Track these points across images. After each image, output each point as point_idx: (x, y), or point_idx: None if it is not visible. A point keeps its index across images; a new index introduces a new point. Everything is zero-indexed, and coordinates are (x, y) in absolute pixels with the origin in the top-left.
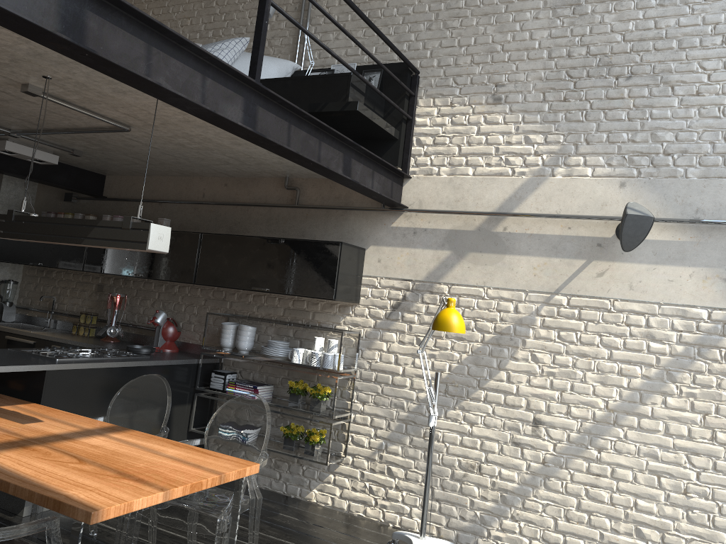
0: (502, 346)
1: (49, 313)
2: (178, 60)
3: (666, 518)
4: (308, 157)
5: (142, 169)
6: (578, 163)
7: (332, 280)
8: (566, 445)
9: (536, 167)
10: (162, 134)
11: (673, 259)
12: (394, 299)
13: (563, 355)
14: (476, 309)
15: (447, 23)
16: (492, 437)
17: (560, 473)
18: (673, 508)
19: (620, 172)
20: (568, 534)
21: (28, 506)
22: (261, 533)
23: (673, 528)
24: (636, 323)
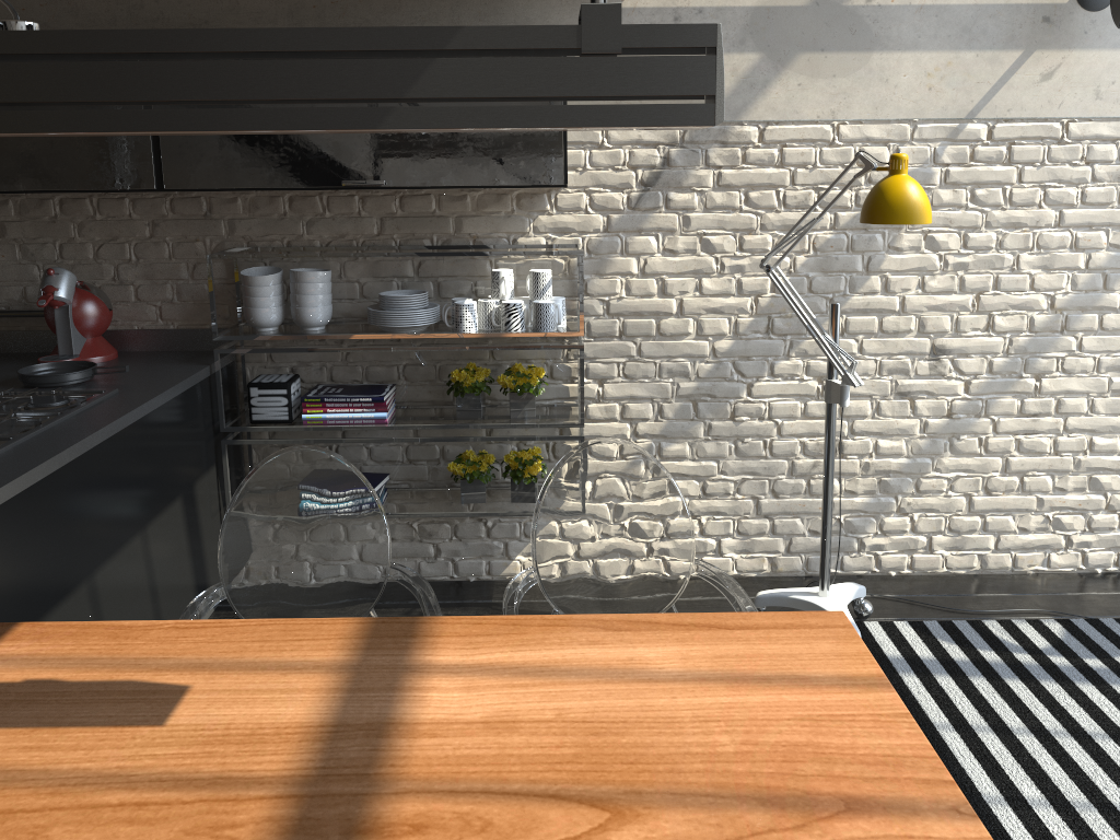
0: (871, 231)
1: None
2: None
3: None
4: None
5: None
6: None
7: (556, 144)
8: (987, 379)
9: None
10: None
11: None
12: (644, 167)
13: (982, 232)
14: (820, 168)
15: None
16: (861, 392)
17: (977, 426)
18: None
19: None
20: (989, 513)
21: None
22: None
23: None
24: (1104, 158)
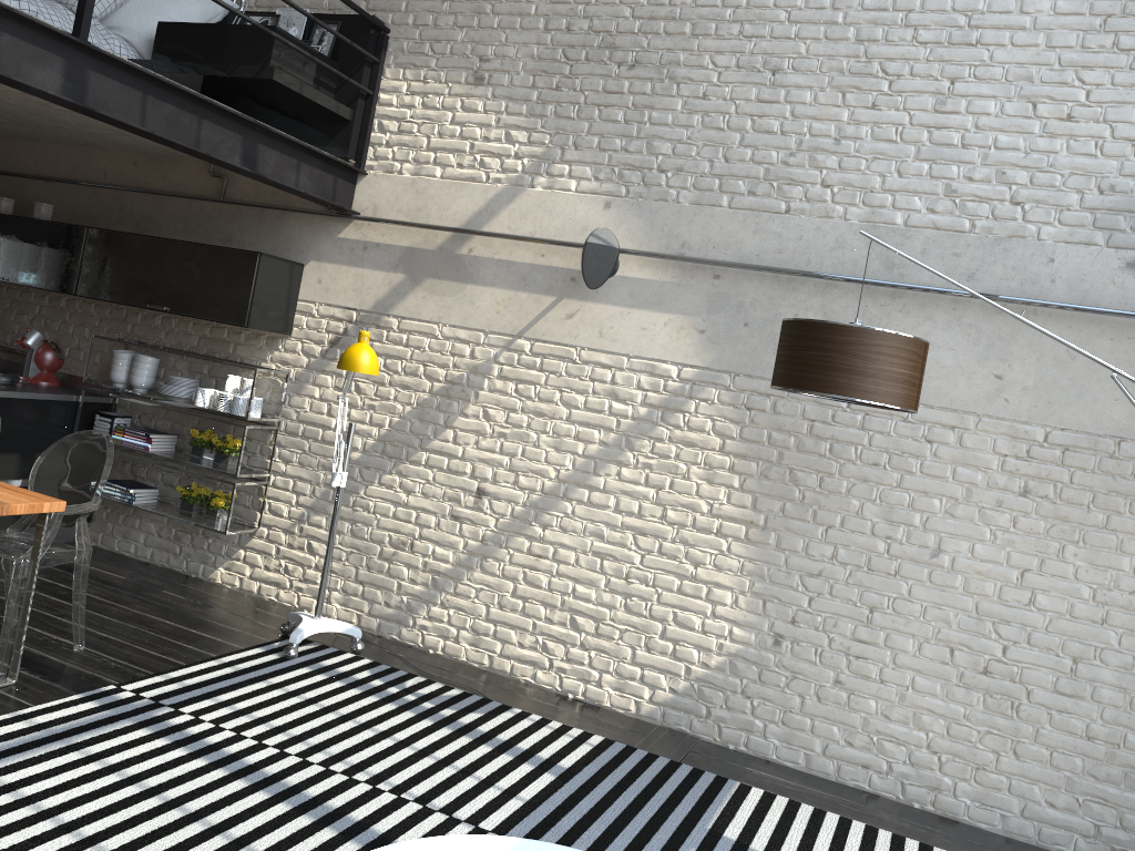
0: (452, 399)
1: None
2: None
3: (604, 607)
4: (171, 139)
5: (18, 132)
6: (562, 174)
7: (246, 302)
8: (510, 520)
9: (514, 174)
10: (9, 89)
11: (650, 303)
12: (334, 332)
13: (519, 413)
14: (428, 351)
15: None
16: (429, 509)
17: (499, 553)
18: (612, 595)
19: (607, 189)
20: (500, 623)
21: None
22: (124, 607)
23: (609, 617)
24: (601, 378)
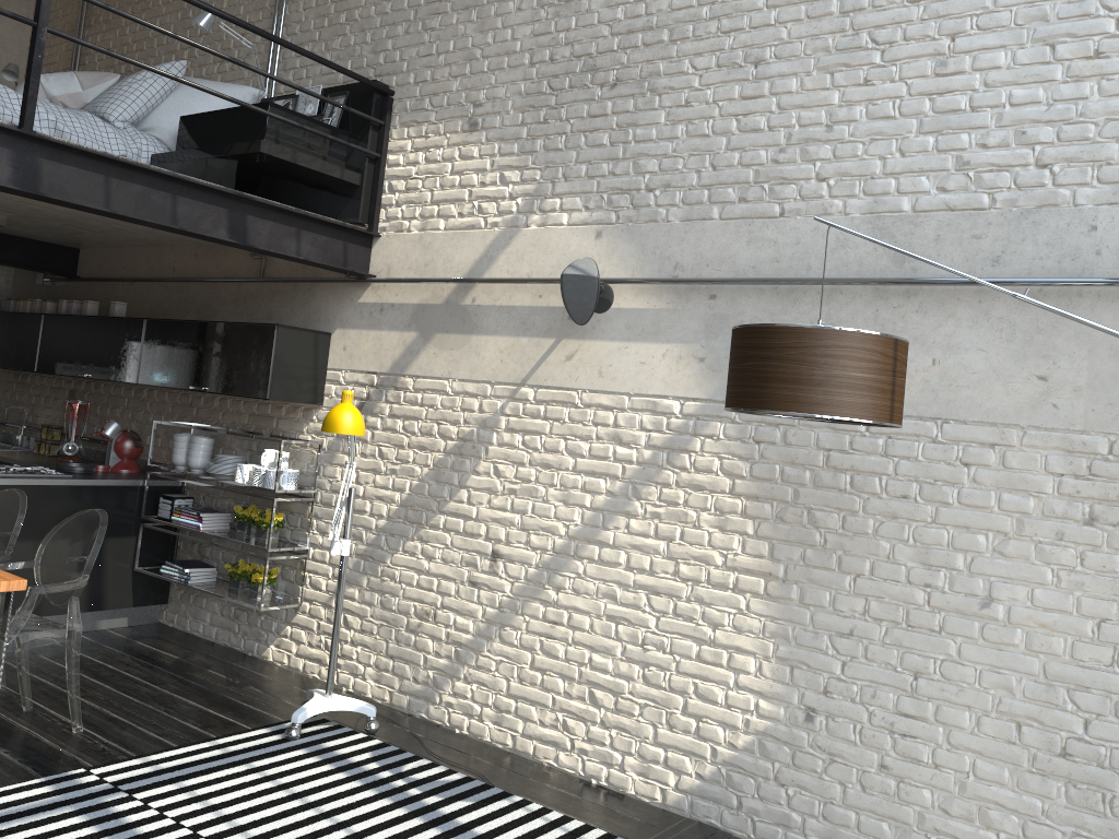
0: (464, 457)
1: (22, 428)
2: None
3: (622, 678)
4: (136, 217)
5: (100, 239)
6: (554, 208)
7: (267, 374)
8: (524, 584)
9: (510, 215)
10: None
11: (647, 334)
12: (358, 398)
13: (527, 467)
14: (440, 409)
15: (426, 23)
16: (449, 575)
17: (515, 621)
18: (629, 664)
19: (597, 217)
20: (521, 699)
21: None
22: (156, 687)
23: (627, 690)
24: (603, 421)
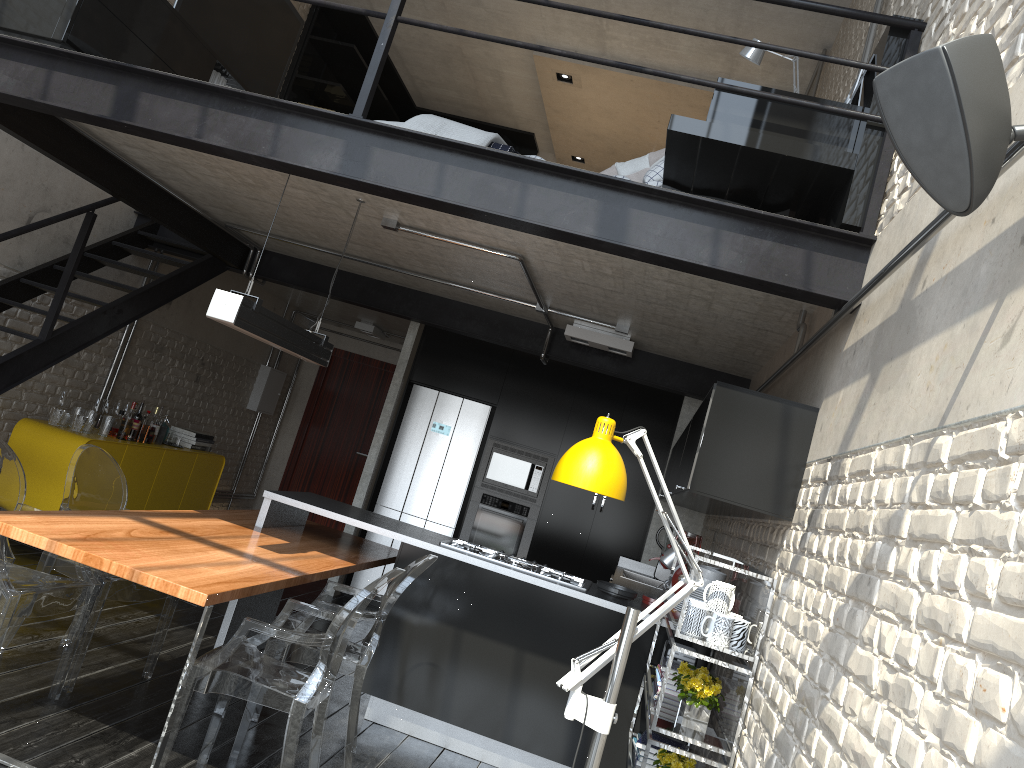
0: (859, 604)
1: None
2: (242, 115)
3: None
4: (457, 203)
5: (724, 350)
6: None
7: (695, 454)
8: None
9: None
10: (552, 257)
11: None
12: (813, 505)
13: (912, 630)
14: (859, 508)
15: None
16: None
17: None
18: None
19: None
20: None
21: (372, 708)
22: None
23: None
24: None
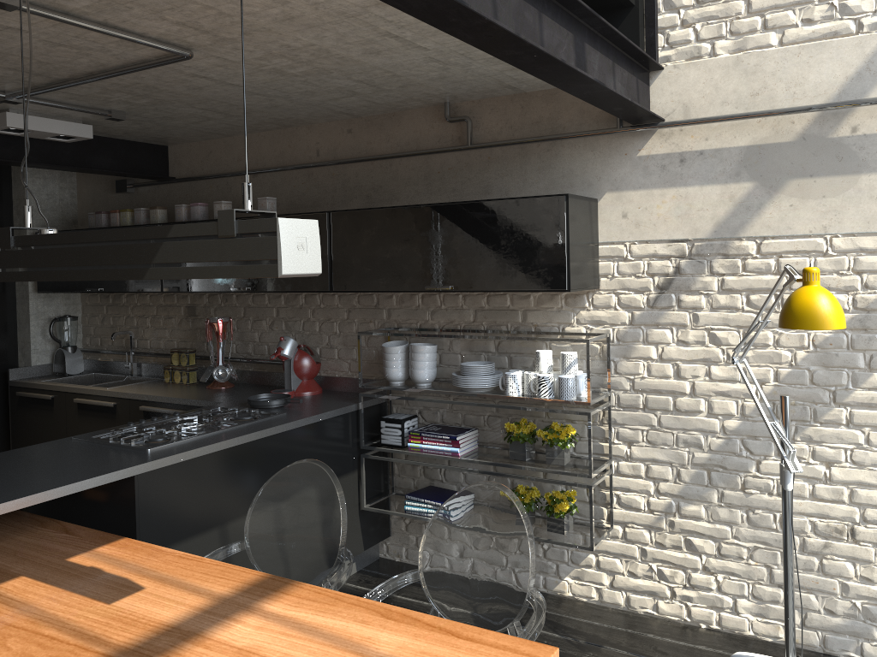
0: (872, 332)
1: (129, 355)
2: None
3: None
4: (533, 43)
5: (220, 127)
6: None
7: (561, 260)
8: None
9: None
10: (245, 55)
11: None
12: (660, 274)
13: None
14: None
15: None
16: (870, 482)
17: None
18: None
19: None
20: None
21: None
22: None
23: None
24: None
